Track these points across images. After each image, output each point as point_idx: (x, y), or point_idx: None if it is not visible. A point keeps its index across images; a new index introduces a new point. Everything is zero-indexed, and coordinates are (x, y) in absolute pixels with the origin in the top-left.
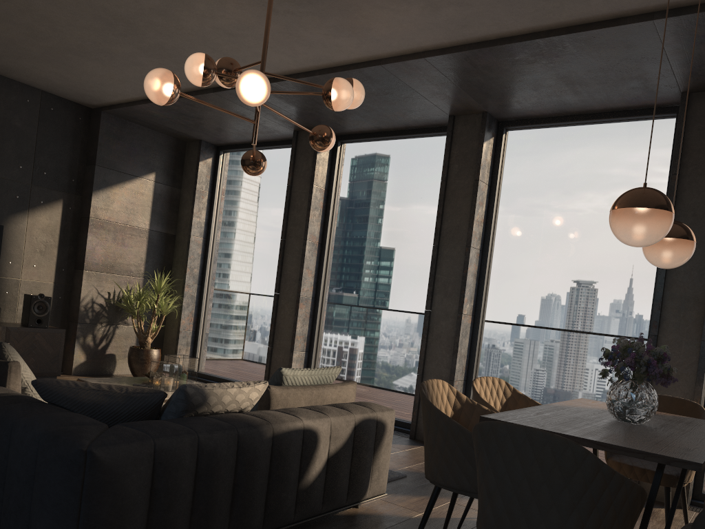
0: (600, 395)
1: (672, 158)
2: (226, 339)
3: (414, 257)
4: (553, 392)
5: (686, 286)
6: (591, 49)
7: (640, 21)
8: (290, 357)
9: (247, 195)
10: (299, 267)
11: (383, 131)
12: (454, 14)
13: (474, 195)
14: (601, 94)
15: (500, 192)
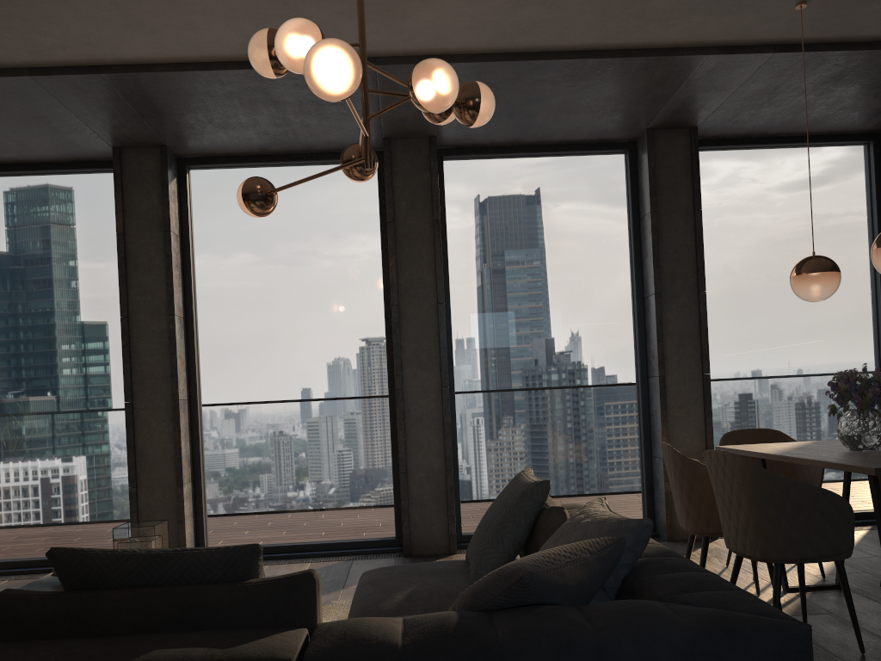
0: (603, 449)
1: (632, 195)
2: (8, 494)
3: (346, 324)
4: (554, 457)
5: (681, 323)
6: (625, 77)
7: (697, 54)
8: (178, 494)
9: (5, 251)
10: (167, 357)
11: (265, 154)
12: (532, 15)
13: (438, 240)
14: (577, 124)
15: (450, 235)
